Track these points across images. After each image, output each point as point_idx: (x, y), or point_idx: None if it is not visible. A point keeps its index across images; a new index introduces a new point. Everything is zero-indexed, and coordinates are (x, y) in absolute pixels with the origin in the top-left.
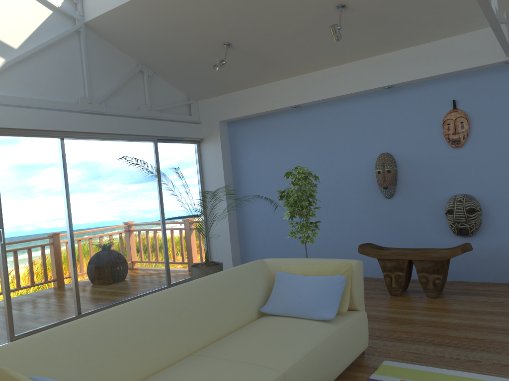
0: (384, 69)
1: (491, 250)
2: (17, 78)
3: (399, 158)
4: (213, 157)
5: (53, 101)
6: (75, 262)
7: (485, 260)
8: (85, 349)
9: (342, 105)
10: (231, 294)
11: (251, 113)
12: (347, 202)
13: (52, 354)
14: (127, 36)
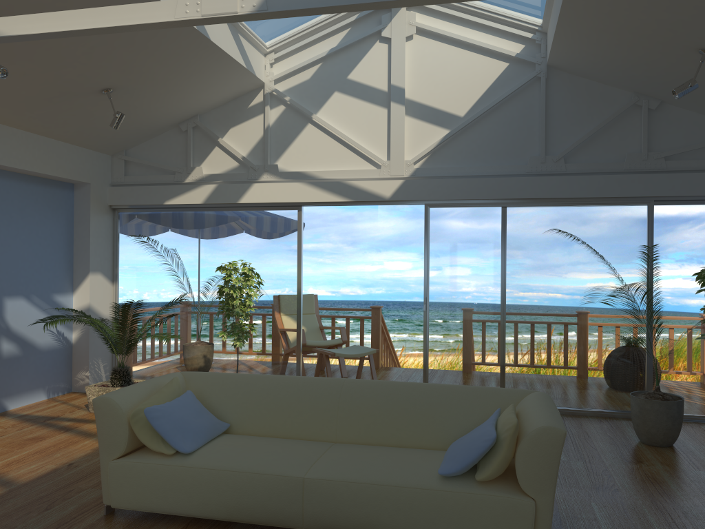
0: None
1: None
2: (460, 147)
3: None
4: None
5: (494, 166)
6: (502, 346)
7: None
8: (247, 394)
9: None
10: (420, 409)
11: None
12: None
13: (228, 388)
14: (592, 68)
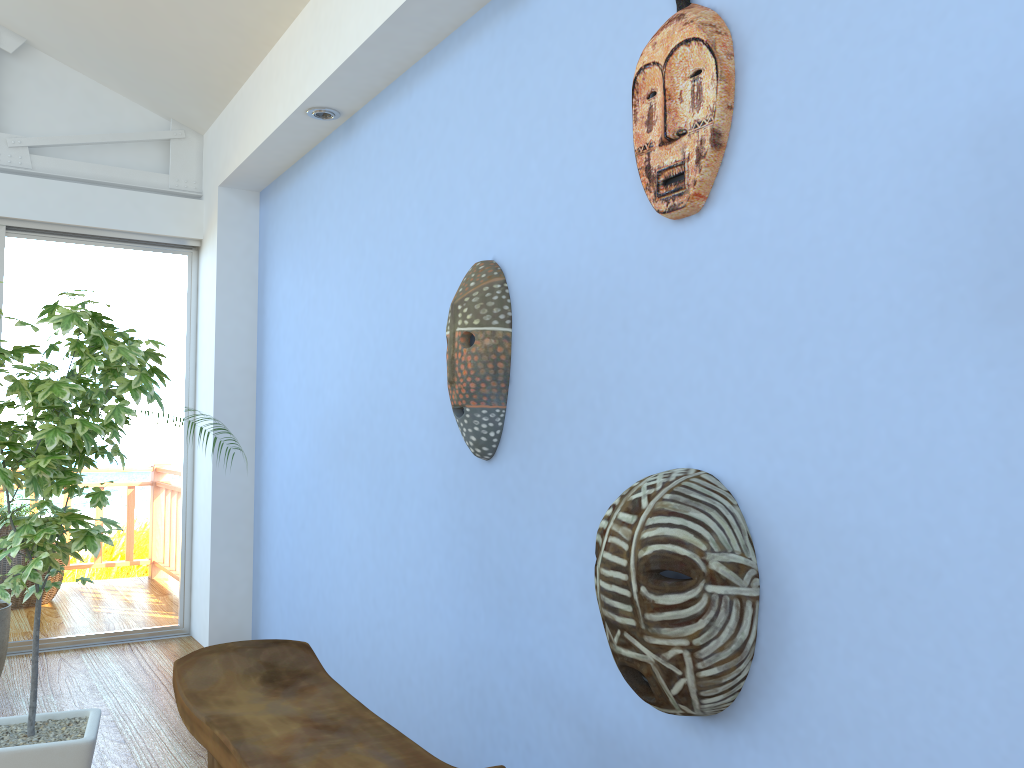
0: None
1: None
2: None
3: (520, 281)
4: (209, 293)
5: None
6: None
7: None
8: None
9: (415, 90)
10: None
11: (250, 152)
12: (406, 461)
13: None
14: None
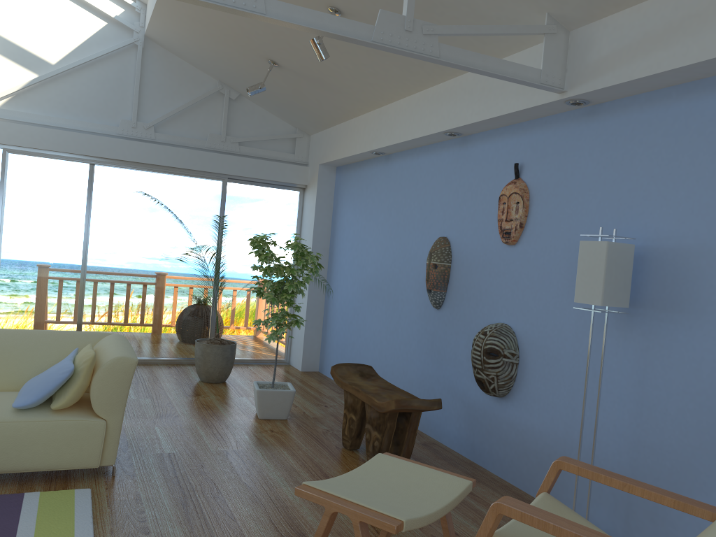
0: (443, 105)
1: (519, 429)
2: (49, 95)
3: (455, 248)
4: (310, 211)
5: (85, 122)
6: (81, 300)
7: (509, 444)
8: None
9: (420, 157)
10: None
11: (340, 157)
12: (403, 303)
13: None
14: (186, 50)
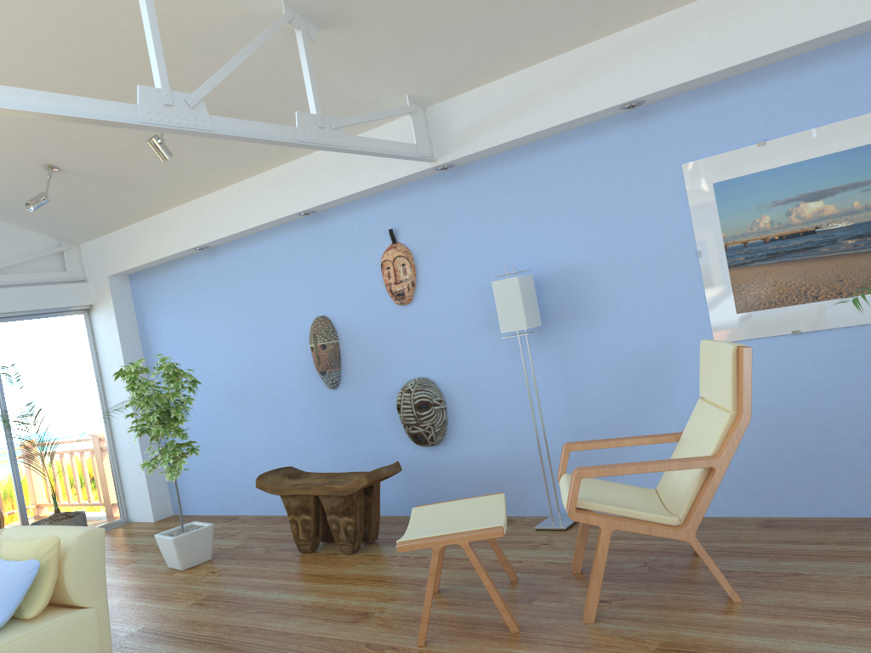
0: (292, 186)
1: (464, 465)
2: None
3: (339, 323)
4: (109, 334)
5: None
6: None
7: (459, 481)
8: None
9: (262, 243)
10: None
11: (145, 262)
12: (286, 397)
13: None
14: None
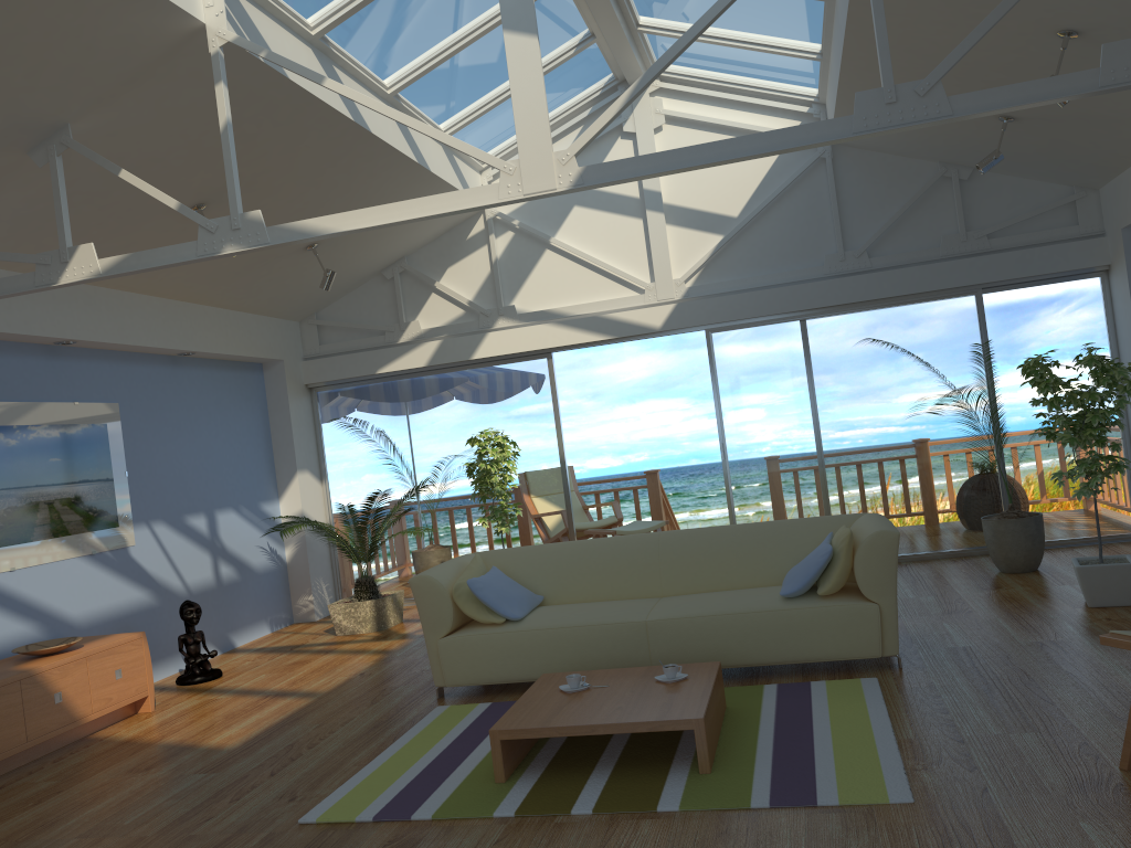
0: None
1: None
2: (739, 254)
3: None
4: (1123, 303)
5: (784, 272)
6: (823, 489)
7: None
8: (556, 562)
9: None
10: (748, 548)
11: None
12: None
13: (533, 560)
14: (885, 142)
